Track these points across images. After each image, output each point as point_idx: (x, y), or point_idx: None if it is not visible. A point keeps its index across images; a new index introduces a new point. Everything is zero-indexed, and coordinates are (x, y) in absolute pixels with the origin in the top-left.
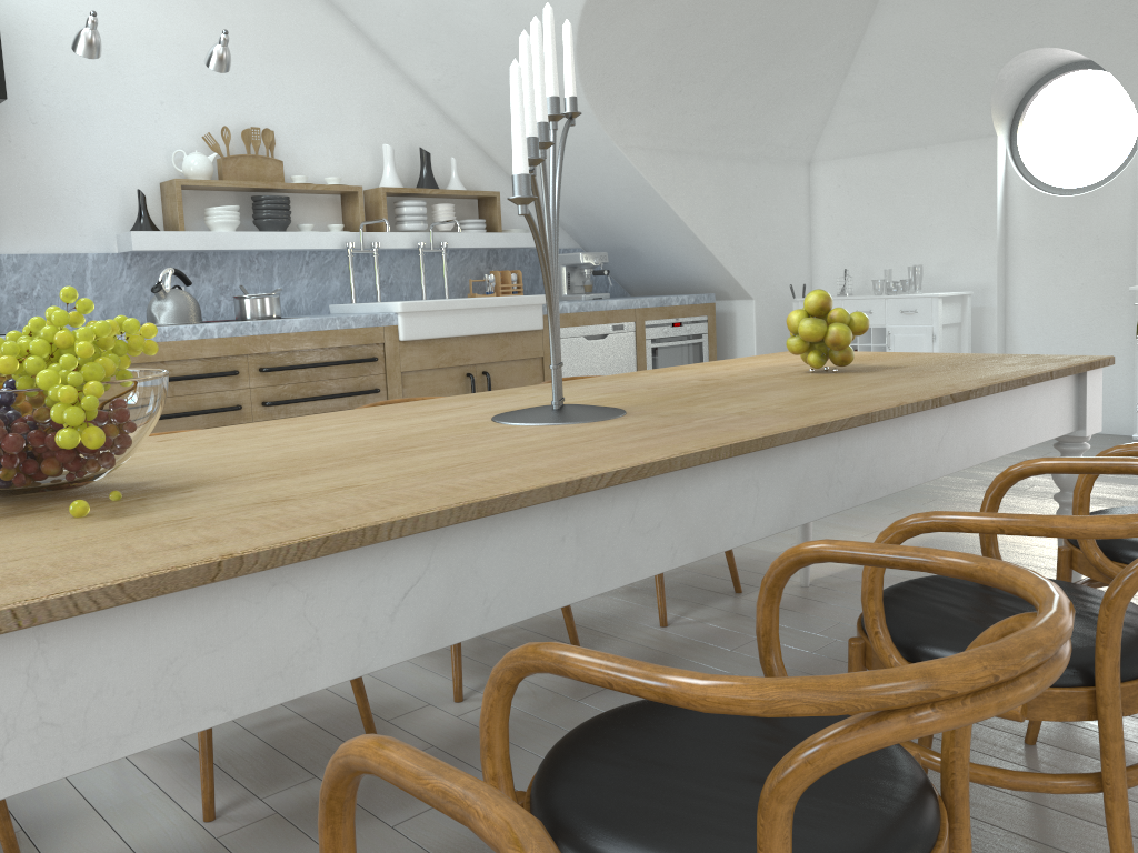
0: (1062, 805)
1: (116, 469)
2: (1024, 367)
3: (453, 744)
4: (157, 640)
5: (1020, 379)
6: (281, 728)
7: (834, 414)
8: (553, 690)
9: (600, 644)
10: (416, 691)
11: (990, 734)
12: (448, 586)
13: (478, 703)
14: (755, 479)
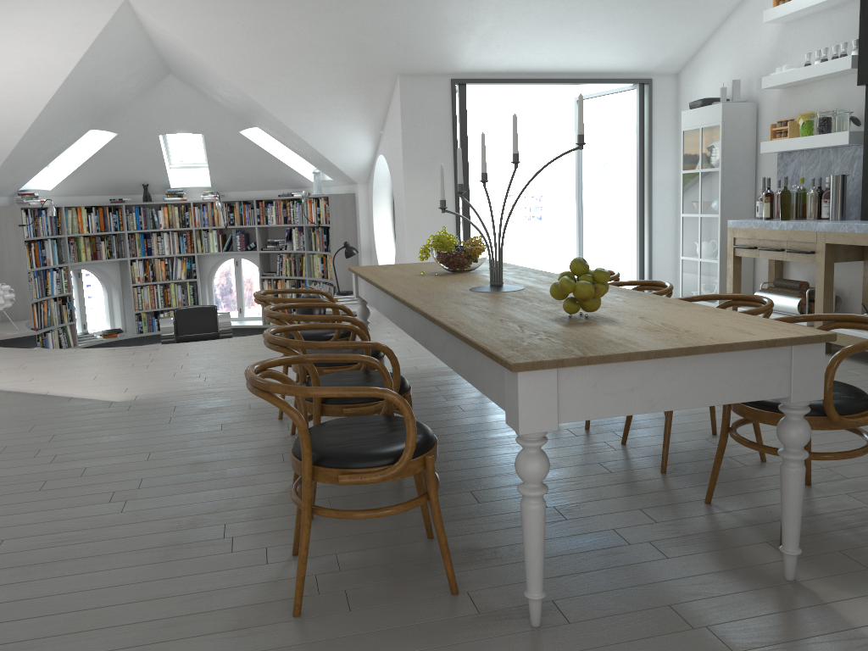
0: (379, 519)
1: (455, 270)
2: (497, 337)
3: (574, 438)
4: (374, 290)
5: (451, 329)
6: (623, 418)
7: (414, 302)
8: (617, 460)
9: (682, 480)
10: (644, 438)
11: (449, 532)
12: (385, 303)
13: (615, 446)
14: (408, 313)
